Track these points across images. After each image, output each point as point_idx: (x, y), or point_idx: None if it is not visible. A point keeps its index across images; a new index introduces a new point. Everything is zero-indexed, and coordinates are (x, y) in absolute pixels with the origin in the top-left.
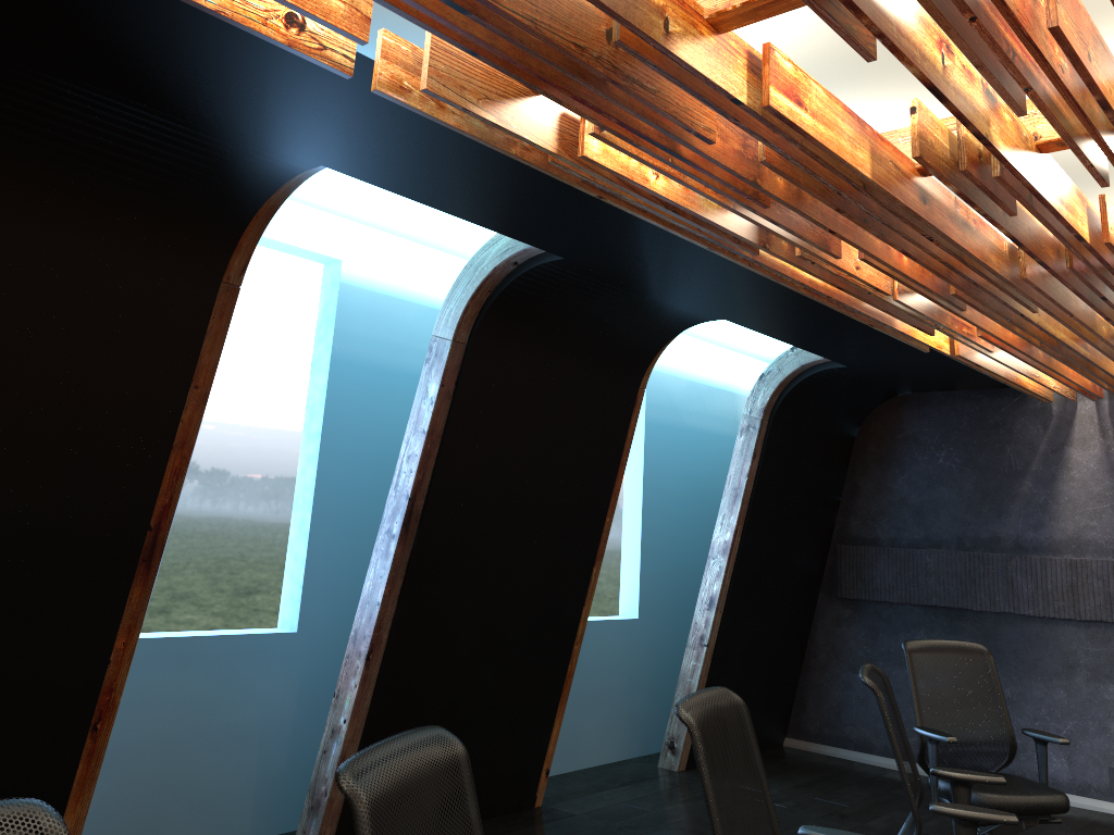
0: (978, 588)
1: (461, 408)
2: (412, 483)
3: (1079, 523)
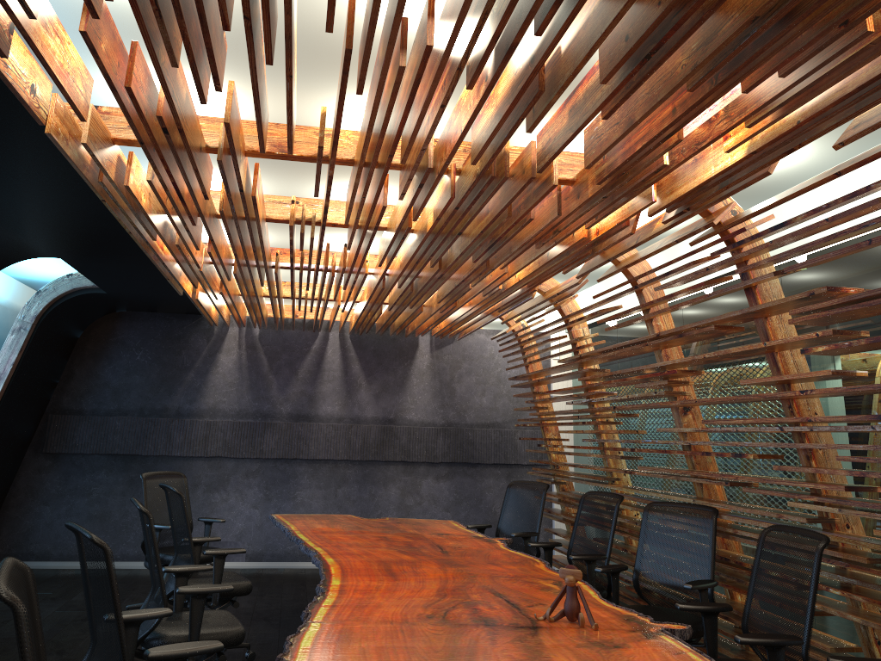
0: (148, 441)
1: None
2: None
3: (217, 399)
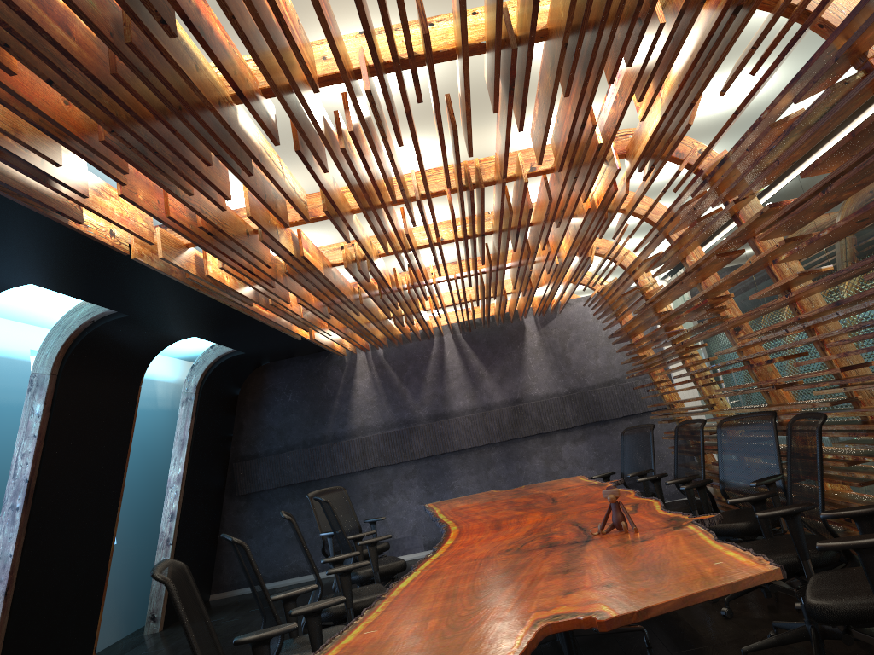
0: (317, 467)
1: (56, 416)
2: (30, 470)
3: (363, 418)
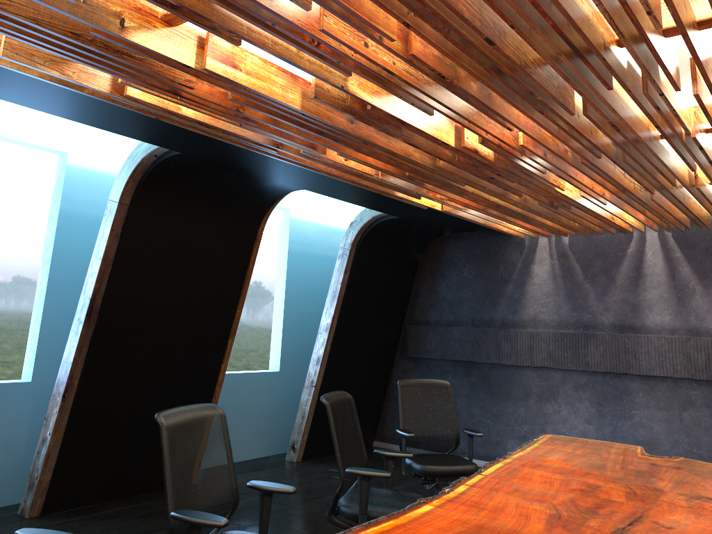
0: (481, 349)
1: (126, 244)
2: (93, 289)
3: (536, 310)
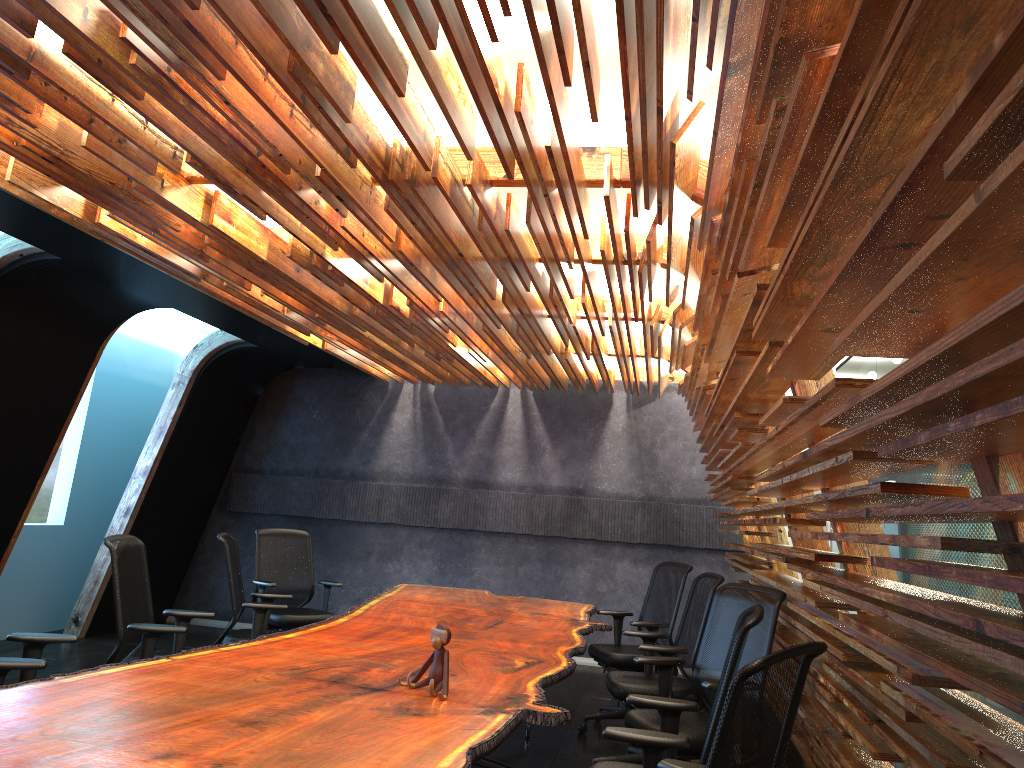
0: (323, 503)
1: None
2: None
3: (391, 461)
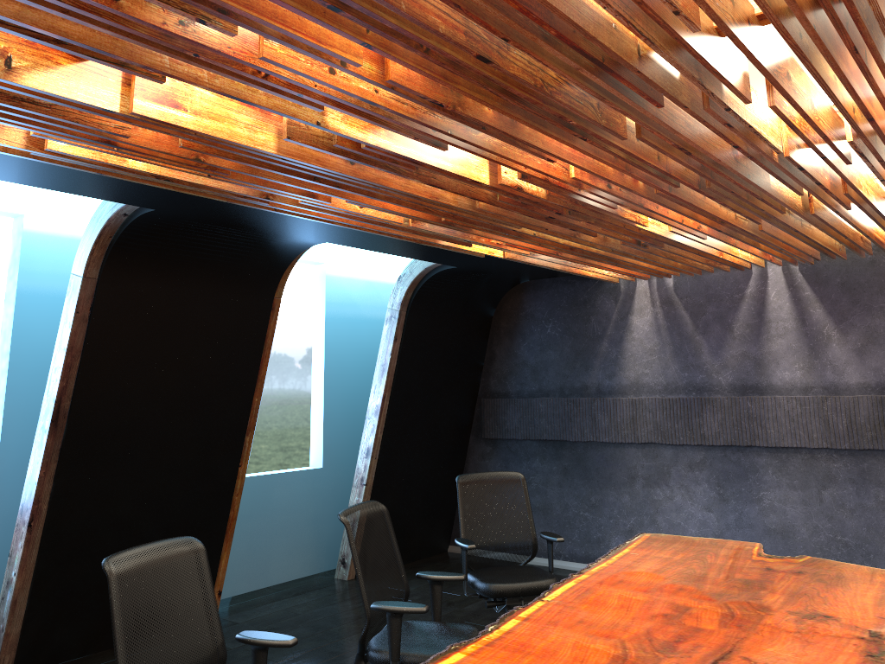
0: (573, 424)
1: (97, 328)
2: (57, 389)
3: (638, 371)
